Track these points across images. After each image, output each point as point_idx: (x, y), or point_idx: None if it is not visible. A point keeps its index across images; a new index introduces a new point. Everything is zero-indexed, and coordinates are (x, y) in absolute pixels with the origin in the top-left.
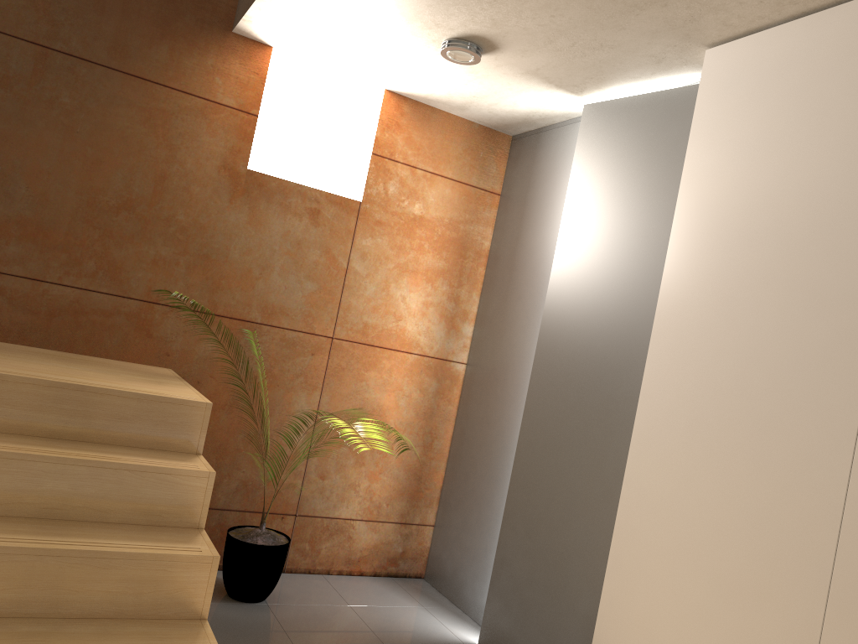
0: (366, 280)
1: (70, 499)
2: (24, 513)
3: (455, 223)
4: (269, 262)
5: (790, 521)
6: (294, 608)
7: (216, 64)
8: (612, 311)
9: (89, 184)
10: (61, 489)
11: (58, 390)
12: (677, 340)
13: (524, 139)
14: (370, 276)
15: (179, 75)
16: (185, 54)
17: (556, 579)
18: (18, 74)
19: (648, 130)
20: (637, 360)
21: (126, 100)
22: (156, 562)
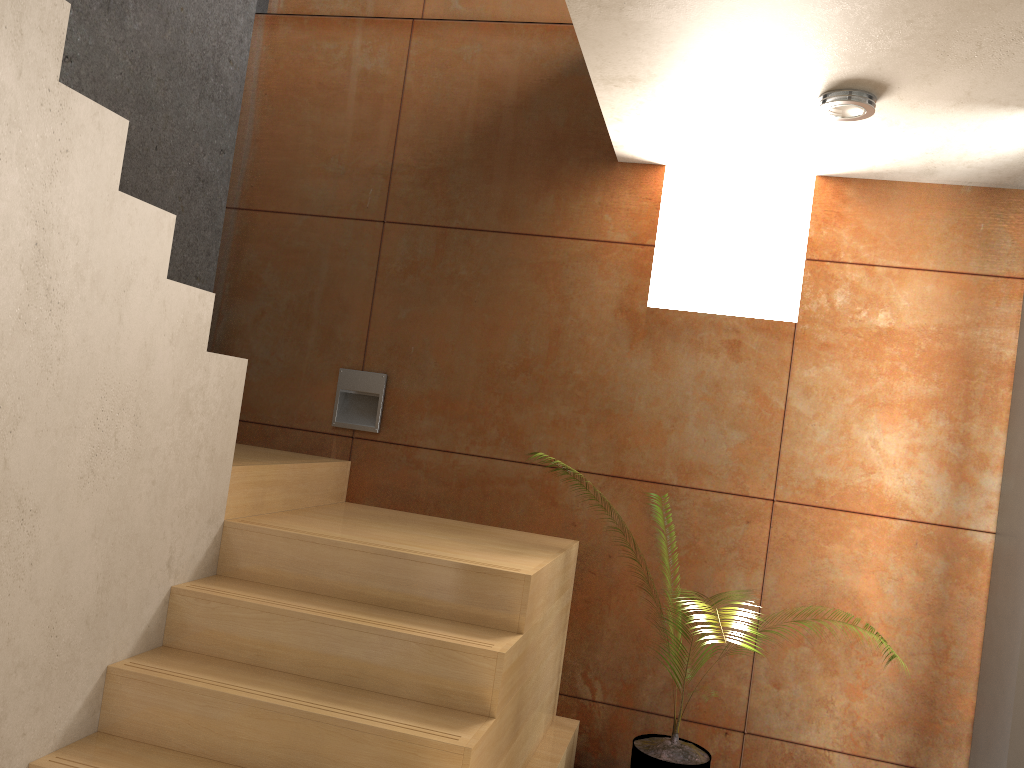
0: (814, 422)
1: (365, 667)
2: (327, 677)
3: (948, 330)
4: (681, 412)
5: None
6: None
7: (604, 200)
8: None
9: (487, 350)
10: (357, 656)
11: (383, 557)
12: None
13: None
14: (820, 416)
15: (566, 222)
16: (571, 198)
17: None
18: (423, 258)
19: None
20: None
21: (517, 259)
22: (405, 743)
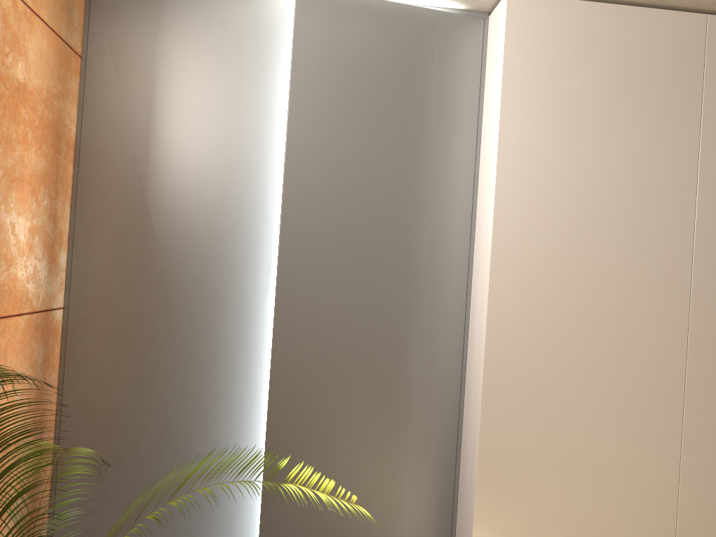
0: None
1: None
2: None
3: (51, 98)
4: None
5: (649, 405)
6: None
7: None
8: (379, 239)
9: None
10: None
11: None
12: (522, 275)
13: None
14: None
15: None
16: None
17: (355, 526)
18: None
19: (393, 44)
20: (416, 289)
21: None
22: None
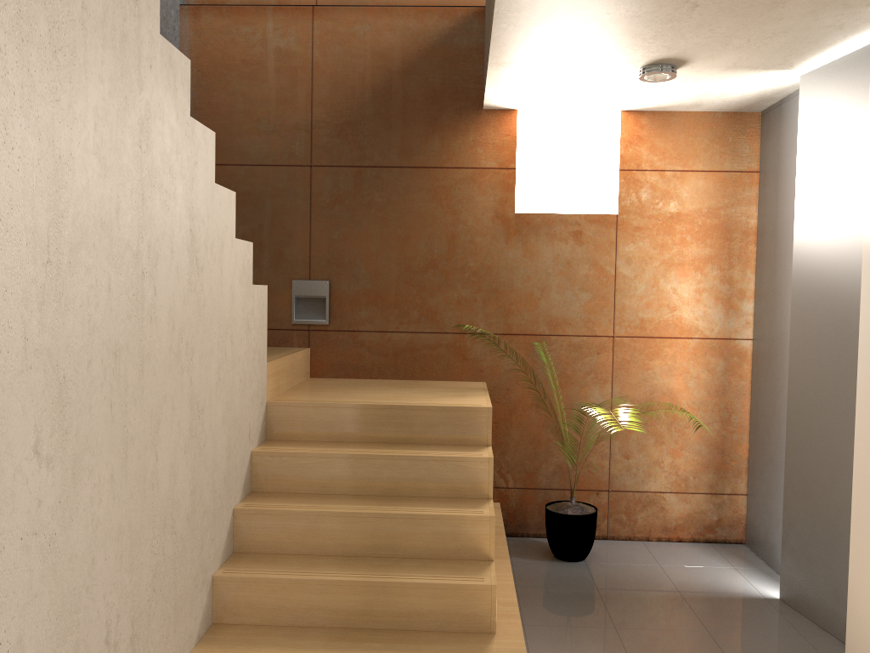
0: (635, 281)
1: (400, 482)
2: (375, 493)
3: (714, 210)
4: (546, 284)
5: None
6: (608, 566)
7: (476, 138)
8: (848, 274)
9: (403, 255)
10: (394, 476)
11: (388, 410)
12: None
13: (770, 113)
14: (638, 276)
15: (450, 156)
16: (451, 138)
17: (833, 534)
18: (345, 191)
19: (855, 89)
20: None
21: (417, 186)
22: (451, 520)
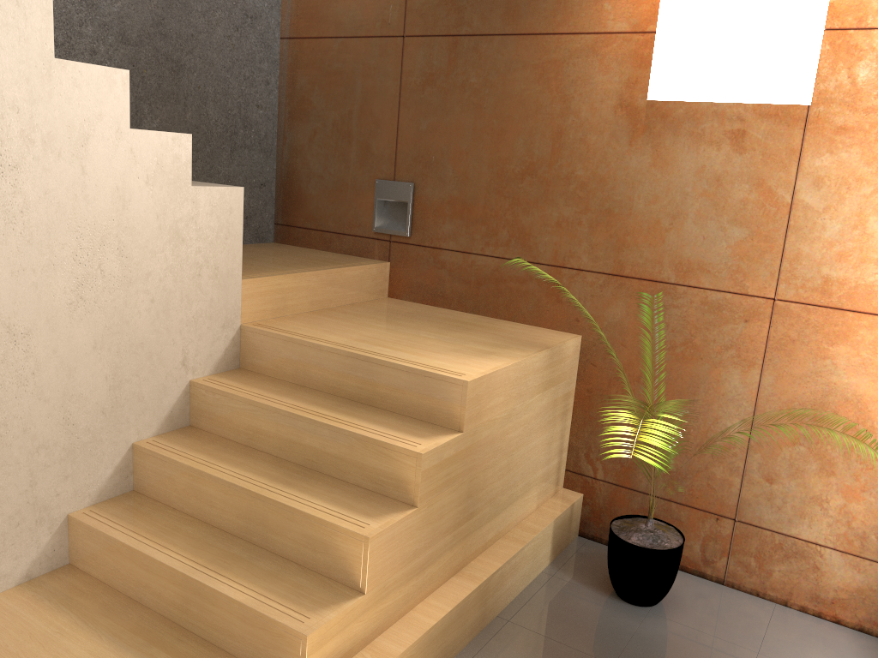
0: (824, 216)
1: (321, 455)
2: (296, 460)
3: None
4: (680, 209)
5: None
6: (674, 628)
7: None
8: None
9: (497, 155)
10: (315, 446)
11: (352, 360)
12: None
13: None
14: (831, 209)
15: (567, 17)
16: None
17: None
18: (438, 69)
19: None
20: None
21: (521, 62)
22: (322, 526)
